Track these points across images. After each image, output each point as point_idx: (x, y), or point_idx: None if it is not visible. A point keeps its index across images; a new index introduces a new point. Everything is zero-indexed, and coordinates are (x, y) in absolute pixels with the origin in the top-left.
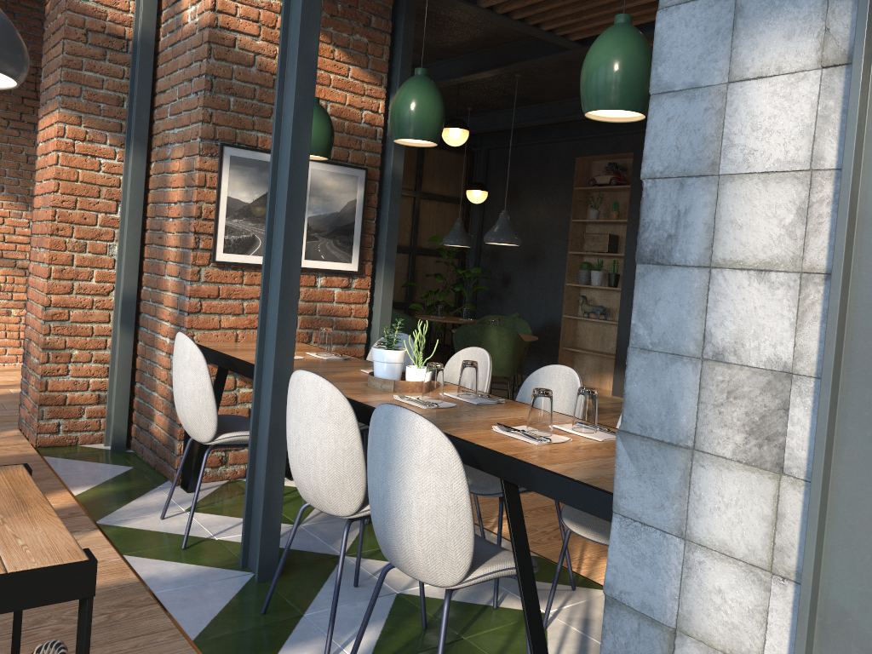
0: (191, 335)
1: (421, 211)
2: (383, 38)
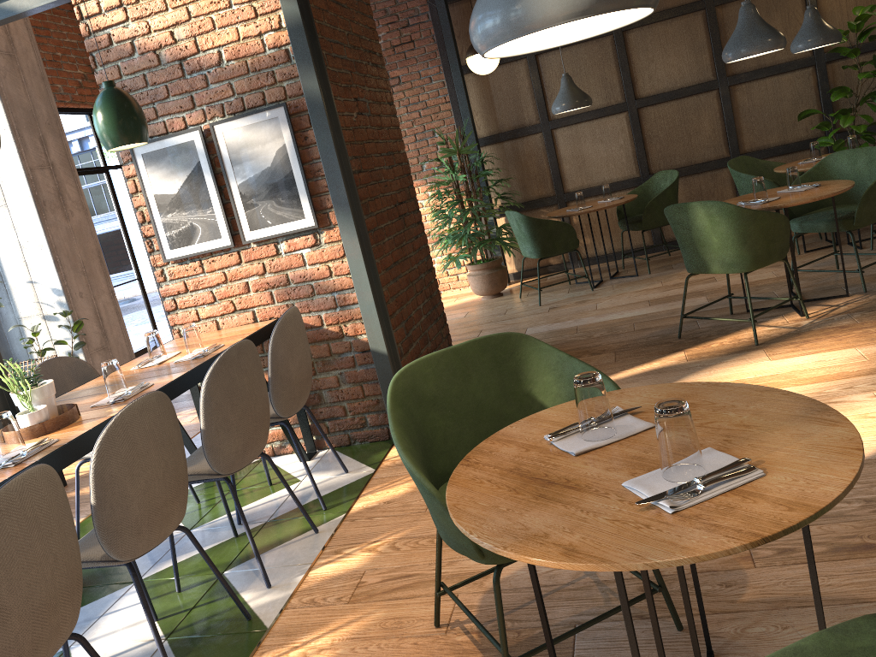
0: (177, 332)
1: None
2: None
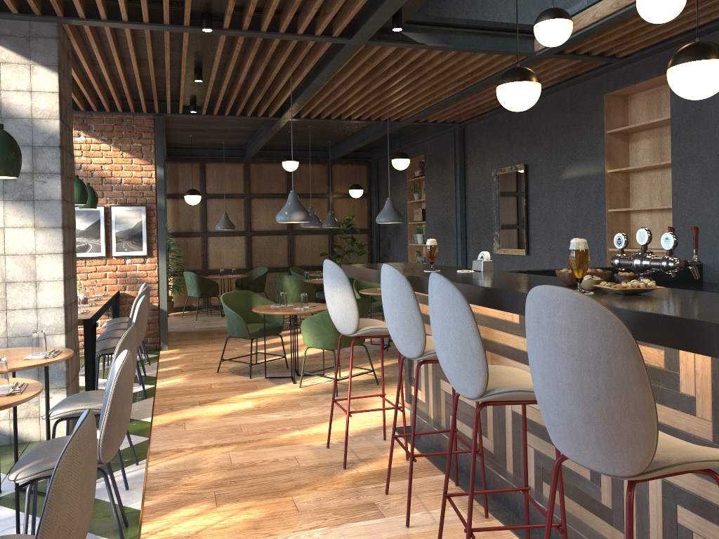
0: None
1: (334, 206)
2: (150, 142)
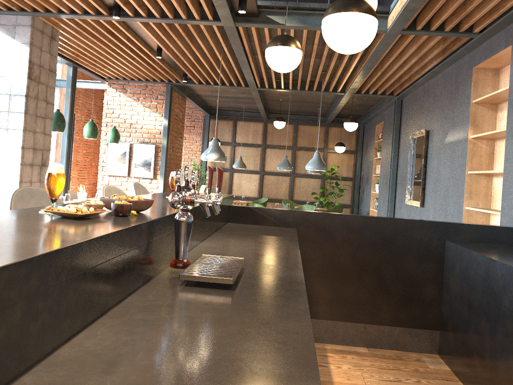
0: None
1: (327, 158)
2: (162, 101)
